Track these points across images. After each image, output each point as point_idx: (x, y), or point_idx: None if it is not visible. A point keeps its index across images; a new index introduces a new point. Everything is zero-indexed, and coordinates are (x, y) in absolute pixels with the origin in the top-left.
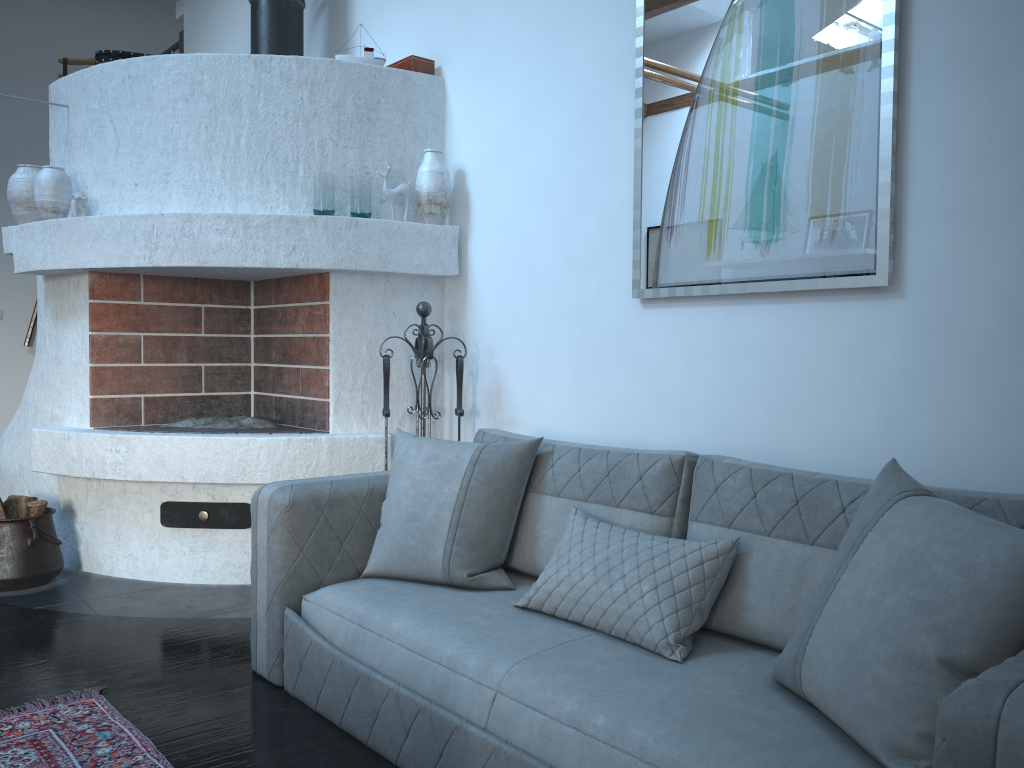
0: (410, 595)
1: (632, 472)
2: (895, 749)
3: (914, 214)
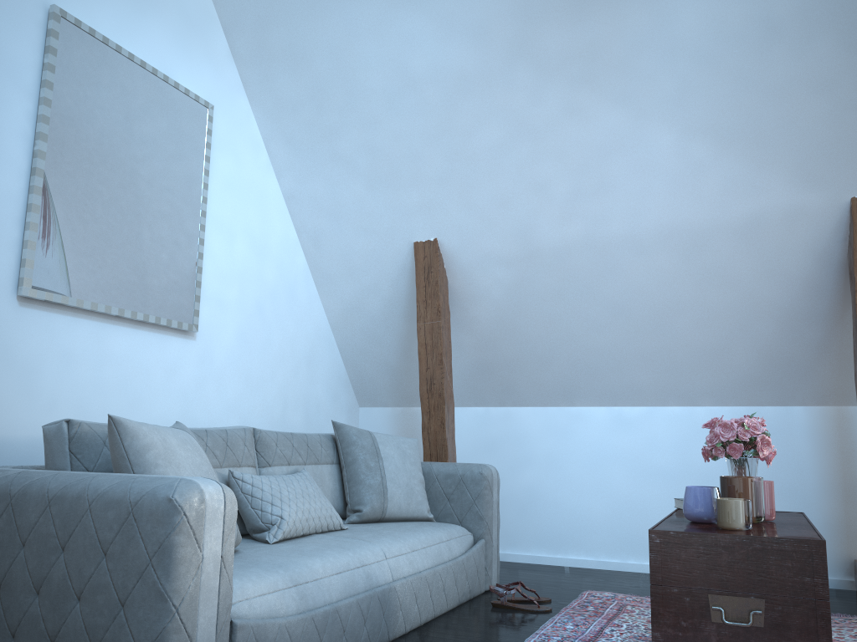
0: (259, 559)
1: (239, 441)
2: (428, 511)
3: (202, 295)
